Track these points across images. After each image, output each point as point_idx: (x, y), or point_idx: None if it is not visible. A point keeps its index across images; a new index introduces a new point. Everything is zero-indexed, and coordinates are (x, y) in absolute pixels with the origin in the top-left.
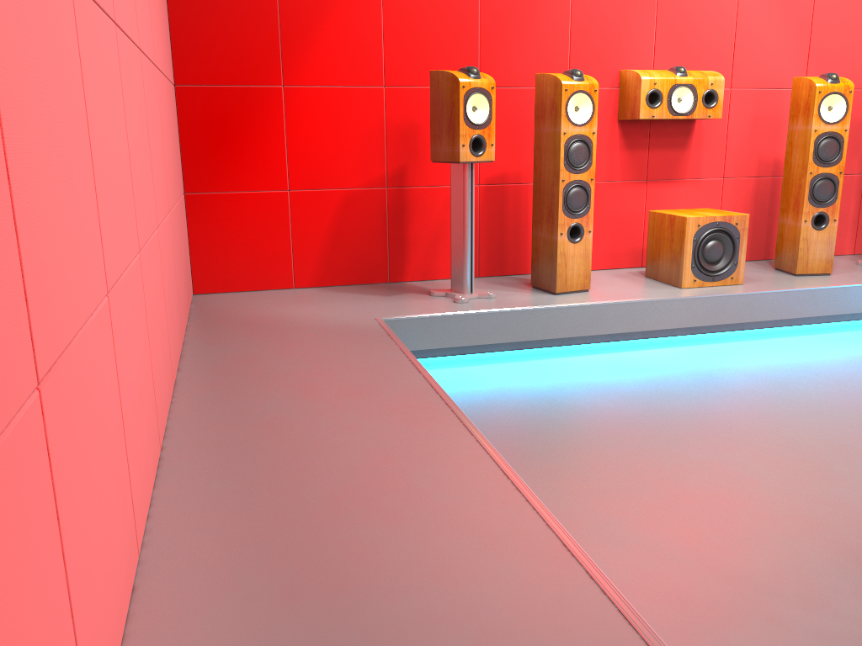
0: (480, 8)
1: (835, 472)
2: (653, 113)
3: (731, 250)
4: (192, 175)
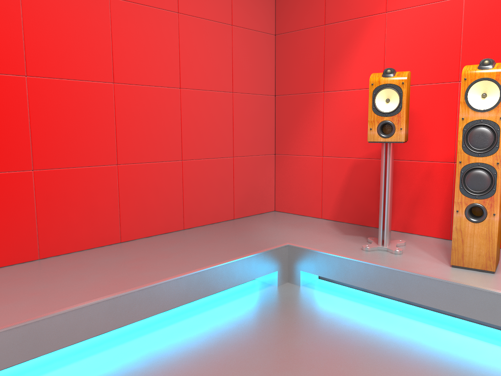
0: (463, 17)
1: None
2: None
3: None
4: (278, 144)
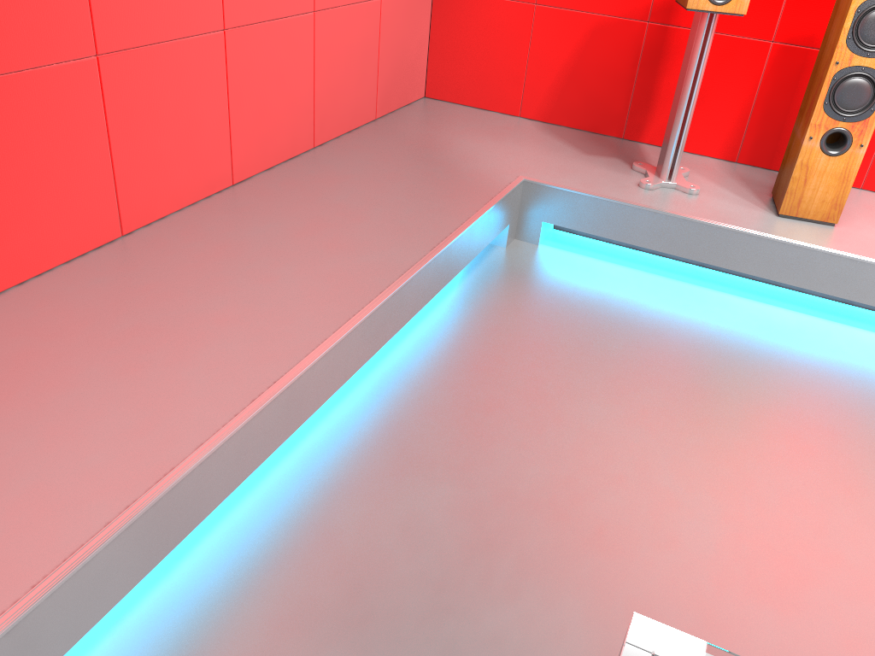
0: None
1: (803, 597)
2: None
3: None
4: None
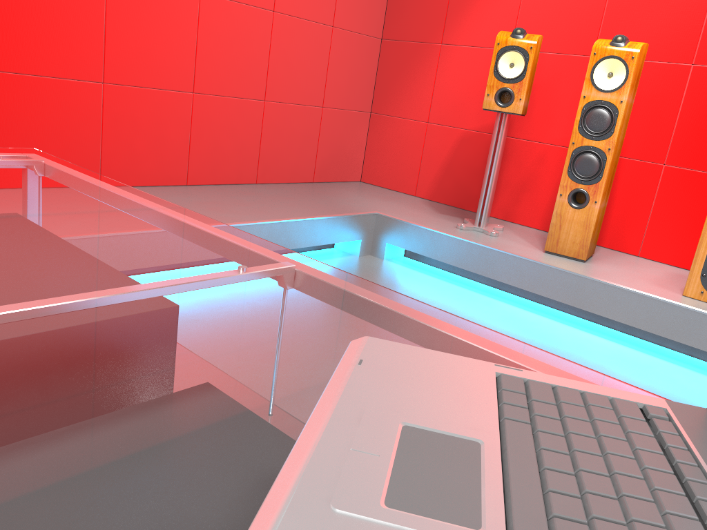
0: None
1: None
2: None
3: None
4: (377, 101)
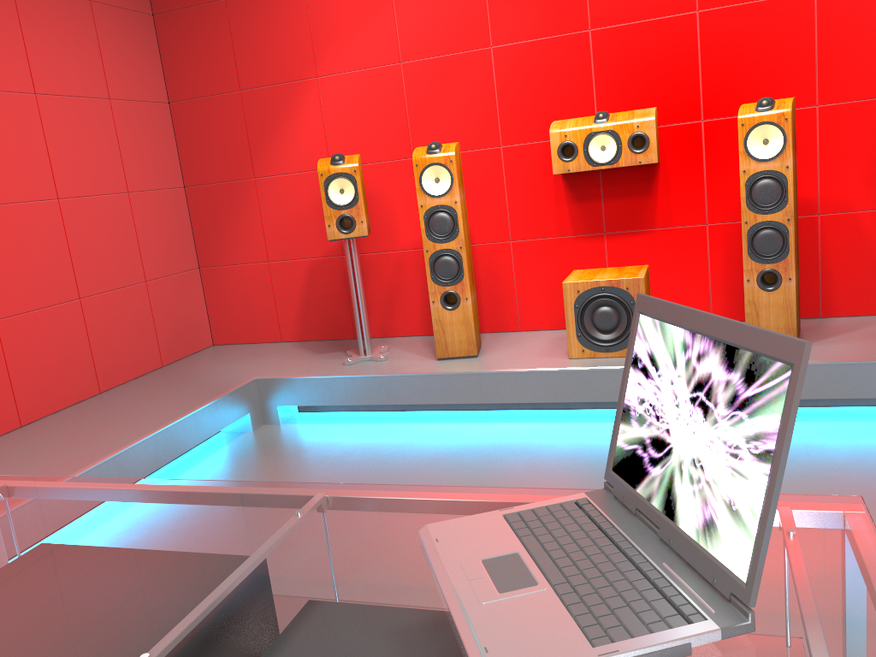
0: (404, 86)
1: None
2: (569, 167)
3: (626, 317)
4: (202, 253)
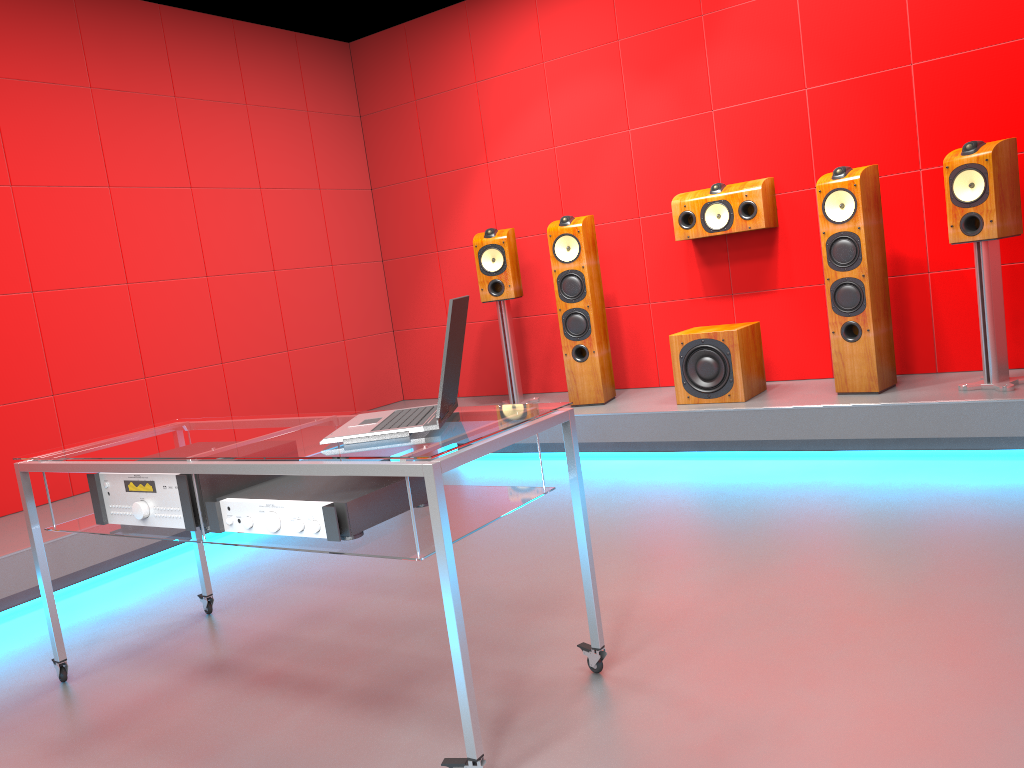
0: (557, 167)
1: None
2: (689, 234)
3: (723, 366)
4: (396, 318)
